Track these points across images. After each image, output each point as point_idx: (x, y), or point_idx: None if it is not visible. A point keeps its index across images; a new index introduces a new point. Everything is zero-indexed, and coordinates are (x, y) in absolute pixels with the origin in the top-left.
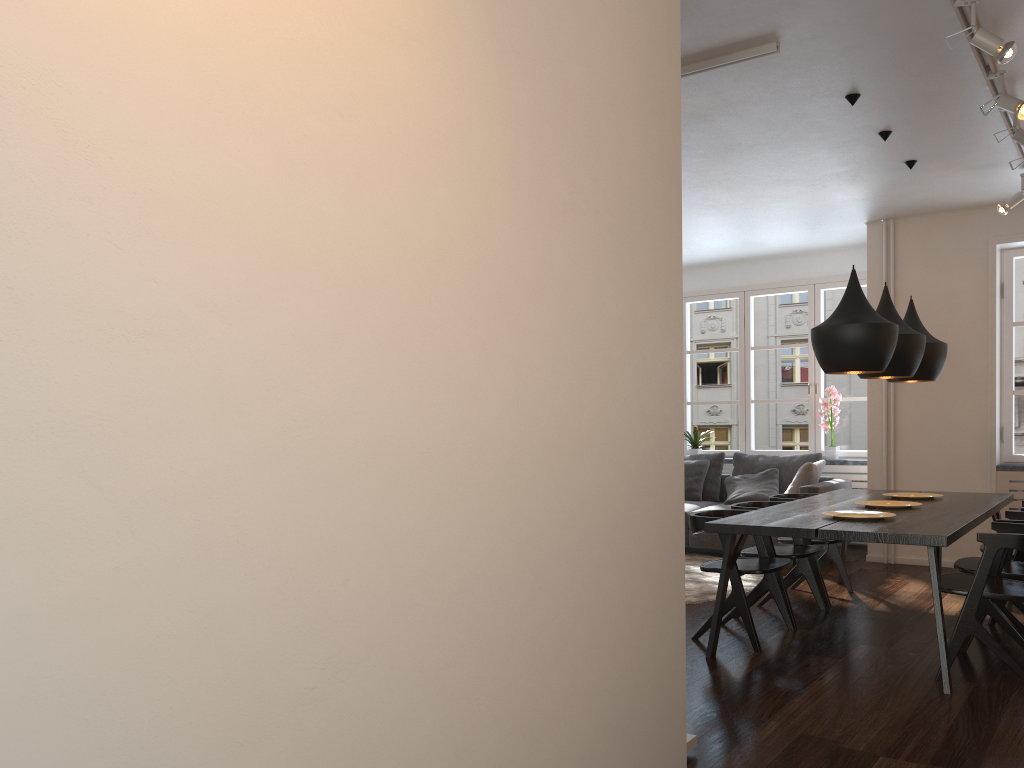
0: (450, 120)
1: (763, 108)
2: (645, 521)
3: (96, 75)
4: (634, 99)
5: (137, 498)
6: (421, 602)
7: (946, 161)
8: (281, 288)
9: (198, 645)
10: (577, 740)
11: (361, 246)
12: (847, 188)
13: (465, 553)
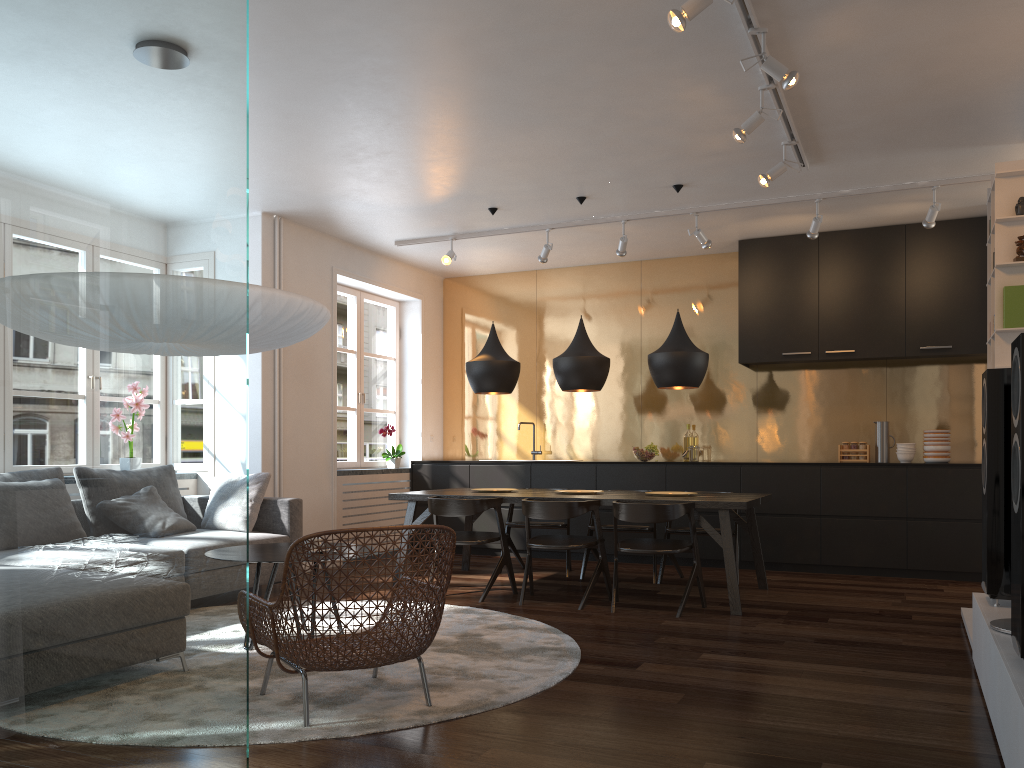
0: None
1: (677, 166)
2: None
3: None
4: None
5: None
6: None
7: (487, 216)
8: None
9: None
10: None
11: None
12: (411, 198)
13: None
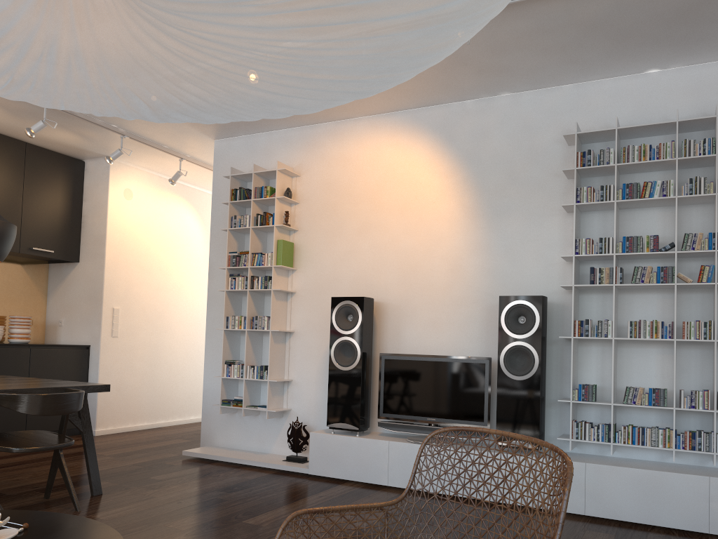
0: None
1: None
2: None
3: None
4: None
5: None
6: None
7: None
8: None
9: None
10: None
11: None
12: None
13: None
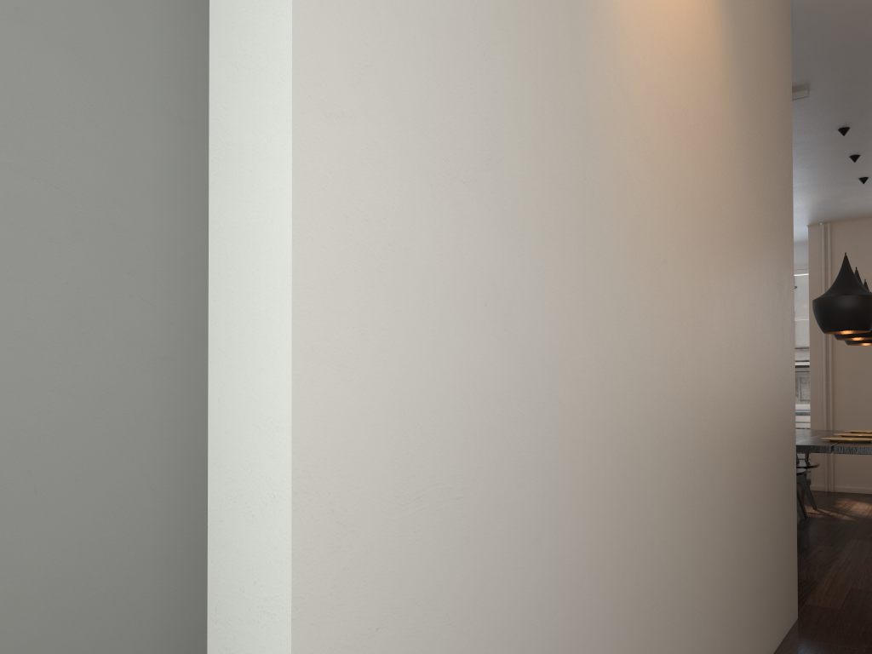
0: (731, 141)
1: None
2: (784, 418)
3: (655, 112)
4: (779, 129)
5: (663, 356)
6: (725, 447)
7: None
8: (693, 240)
9: (675, 449)
10: (766, 561)
11: (711, 218)
12: (806, 198)
13: (736, 420)
